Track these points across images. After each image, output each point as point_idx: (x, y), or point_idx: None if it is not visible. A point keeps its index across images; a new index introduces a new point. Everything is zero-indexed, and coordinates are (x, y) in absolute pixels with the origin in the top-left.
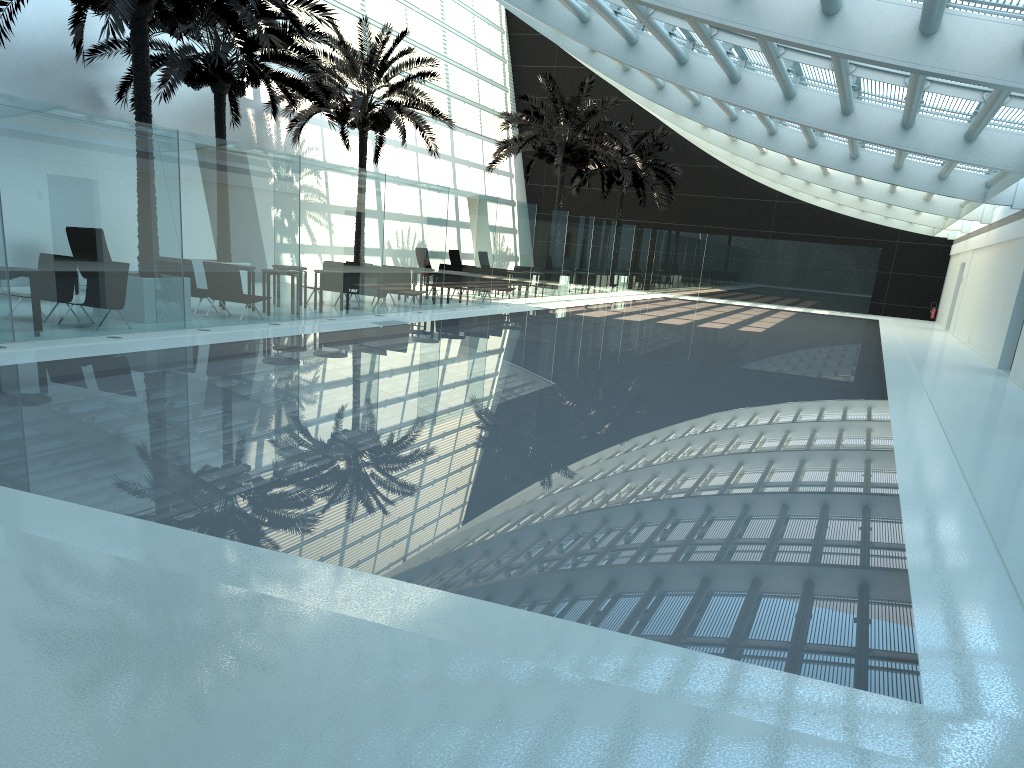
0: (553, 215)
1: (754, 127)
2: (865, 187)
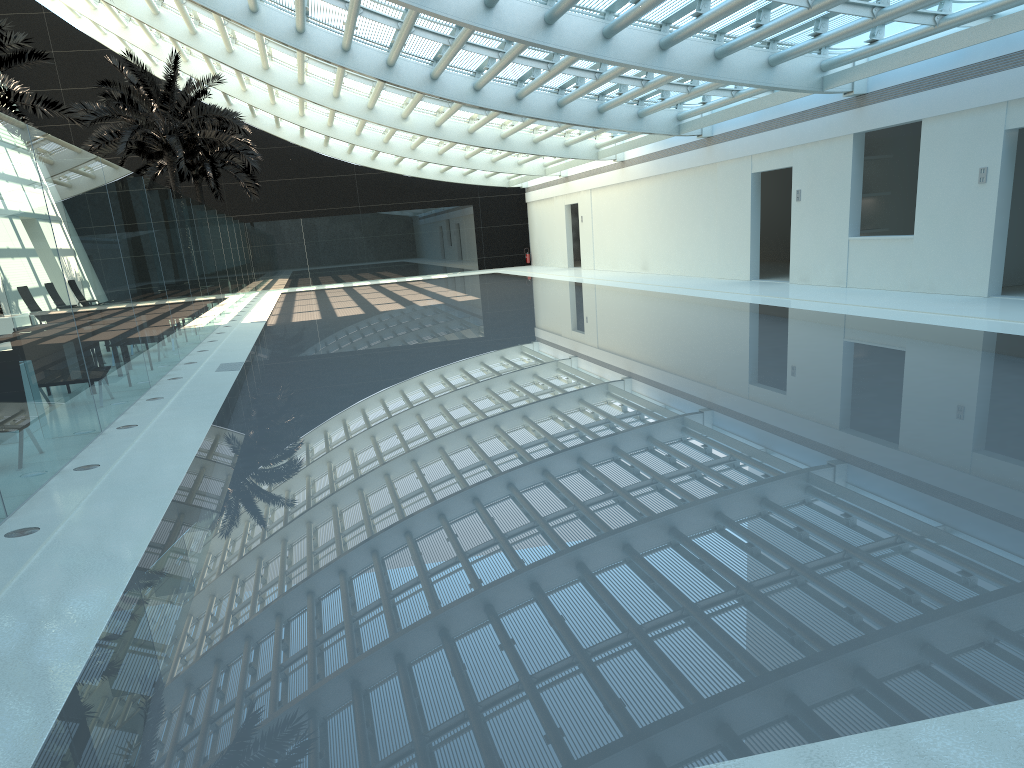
0: (212, 215)
1: (458, 85)
2: (511, 141)
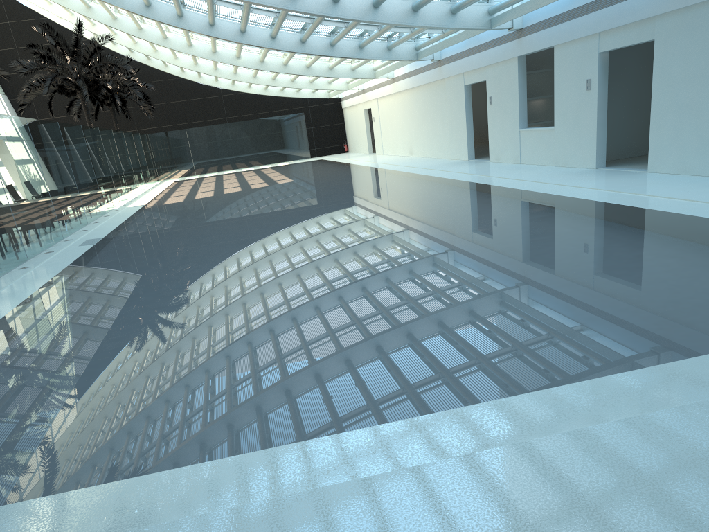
0: (107, 134)
1: (260, 35)
2: (314, 69)
